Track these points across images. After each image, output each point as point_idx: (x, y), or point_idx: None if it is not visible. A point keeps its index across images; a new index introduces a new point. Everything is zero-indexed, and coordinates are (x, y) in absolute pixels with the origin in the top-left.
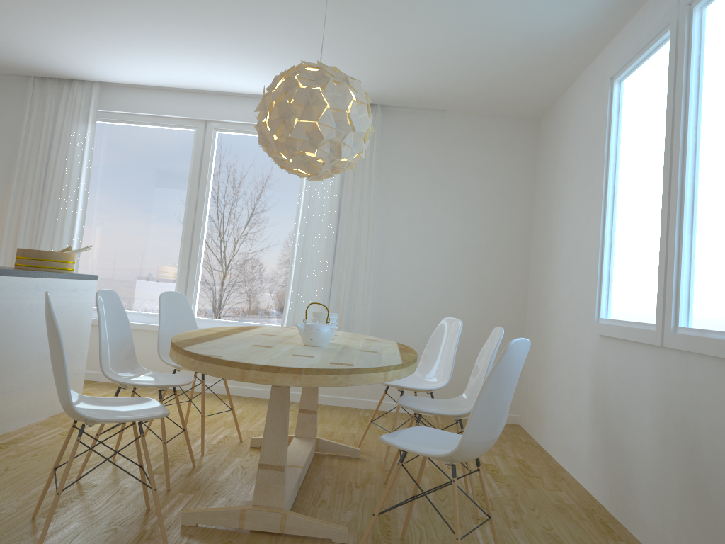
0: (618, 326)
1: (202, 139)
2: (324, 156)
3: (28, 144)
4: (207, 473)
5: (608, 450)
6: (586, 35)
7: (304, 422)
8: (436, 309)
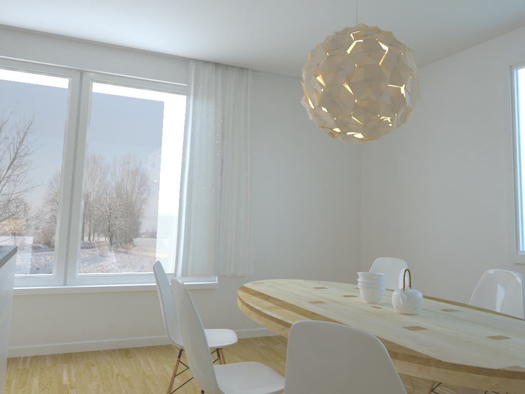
0: None
1: (78, 90)
2: (395, 121)
3: None
4: None
5: None
6: (487, 31)
7: None
8: (300, 244)
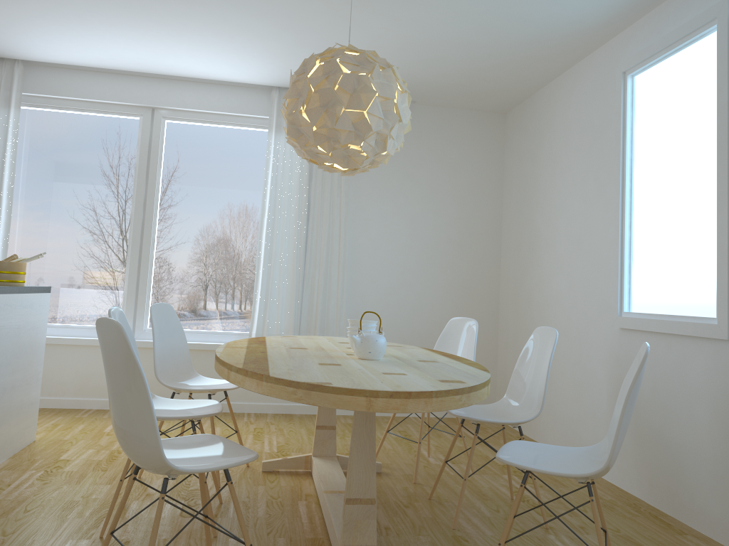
0: (656, 320)
1: (149, 129)
2: (369, 149)
3: None
4: (242, 509)
5: (643, 442)
6: (596, 28)
7: (322, 439)
8: (411, 307)
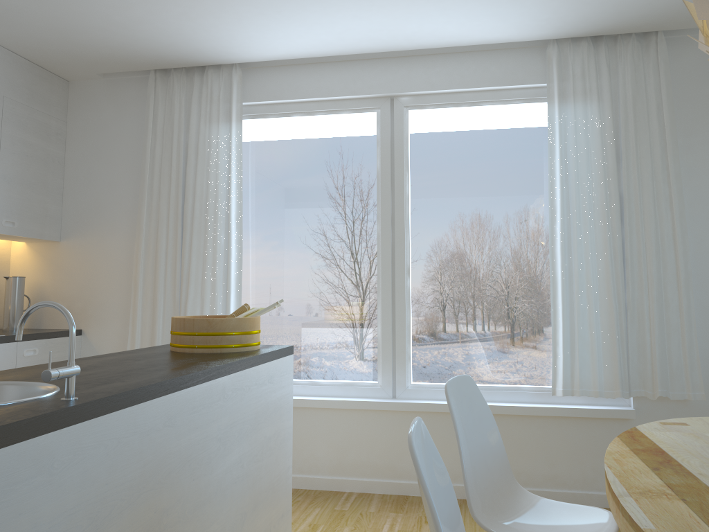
0: None
1: (389, 124)
2: None
3: (156, 162)
4: None
5: None
6: None
7: None
8: None
